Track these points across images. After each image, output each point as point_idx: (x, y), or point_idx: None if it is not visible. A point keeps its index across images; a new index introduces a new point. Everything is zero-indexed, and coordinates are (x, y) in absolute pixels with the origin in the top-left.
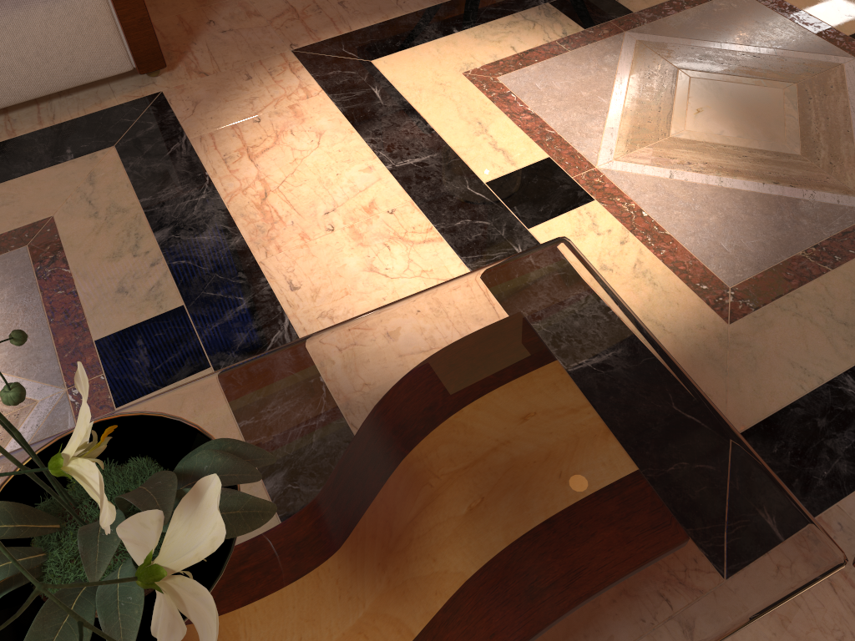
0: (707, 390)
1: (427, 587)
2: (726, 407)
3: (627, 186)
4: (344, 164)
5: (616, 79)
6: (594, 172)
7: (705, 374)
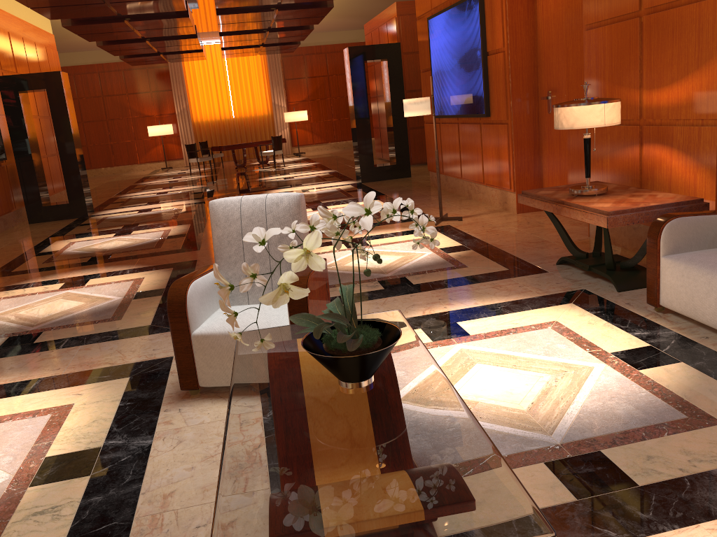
0: None
1: (304, 441)
2: None
3: None
4: None
5: None
6: None
7: None
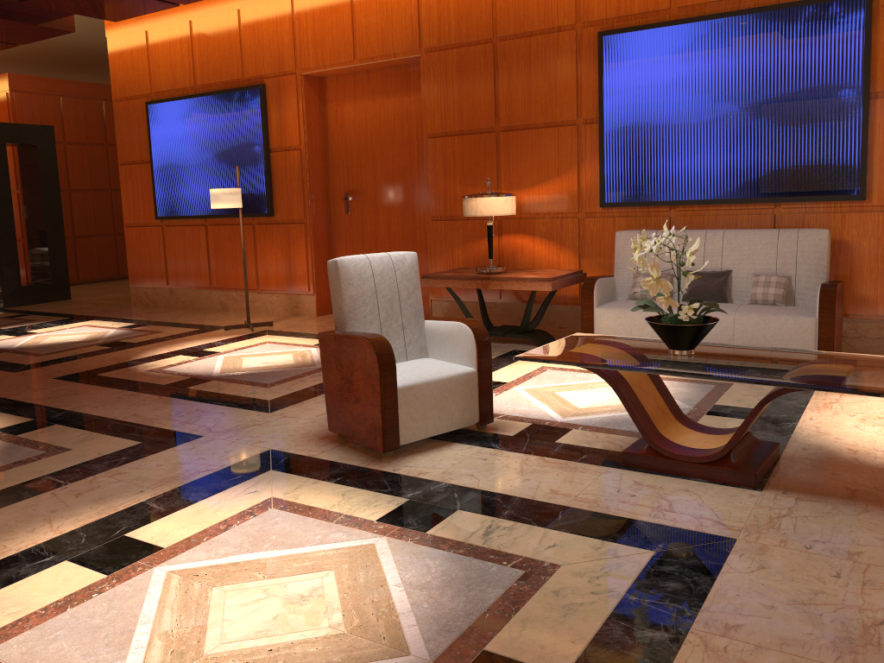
0: None
1: (747, 367)
2: None
3: None
4: None
5: None
6: None
7: None
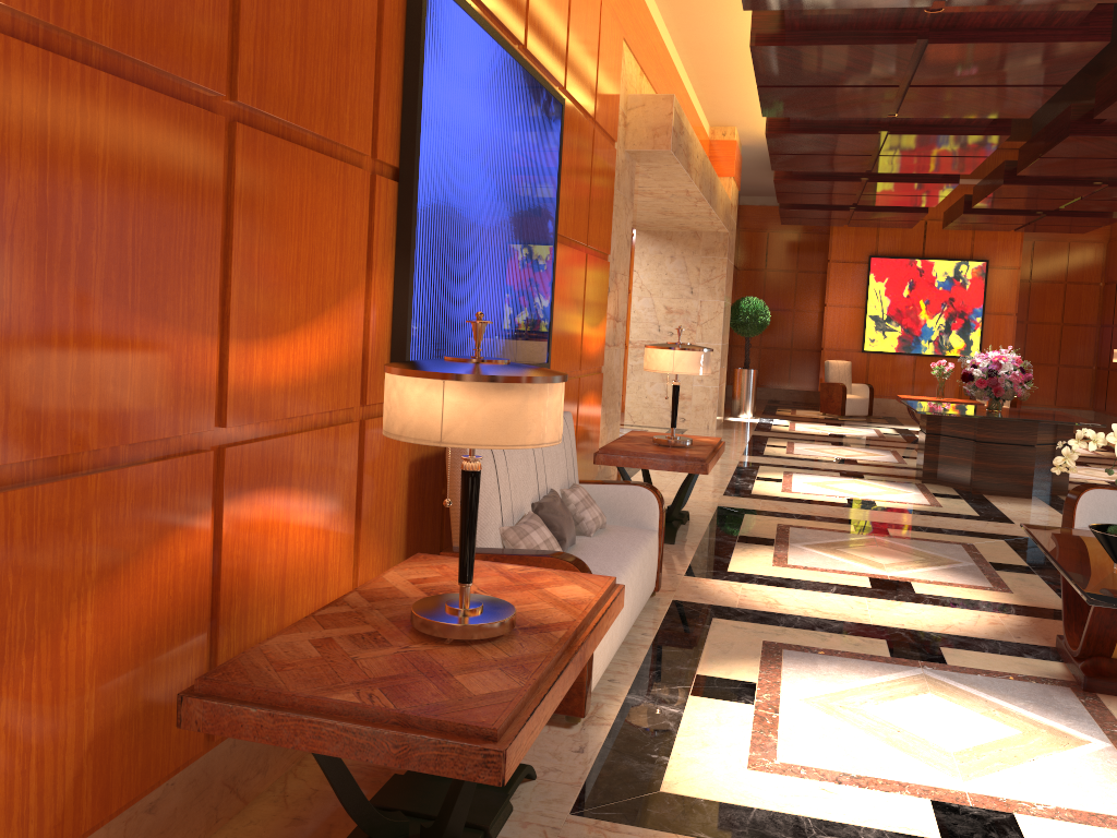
0: (1045, 604)
1: None
2: (1056, 606)
3: (908, 576)
4: (815, 596)
5: (826, 555)
6: (891, 576)
7: (1036, 602)
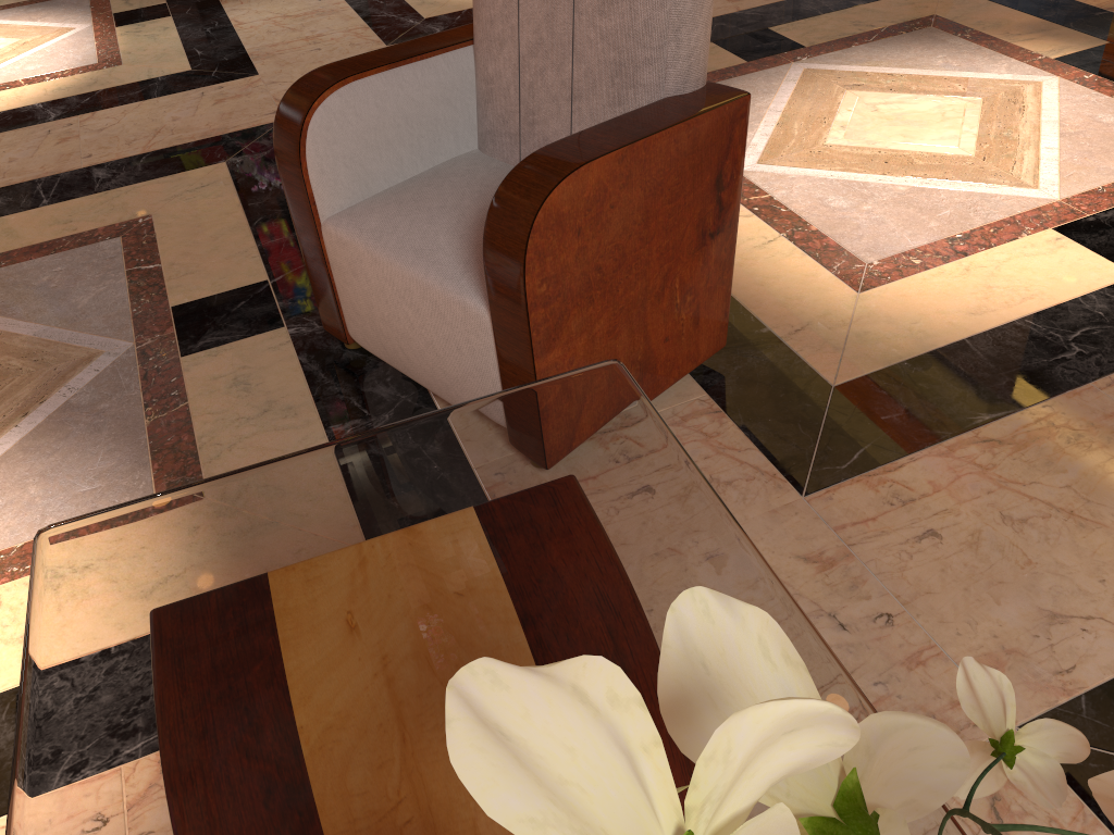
0: None
1: None
2: None
3: None
4: None
5: None
6: None
7: None
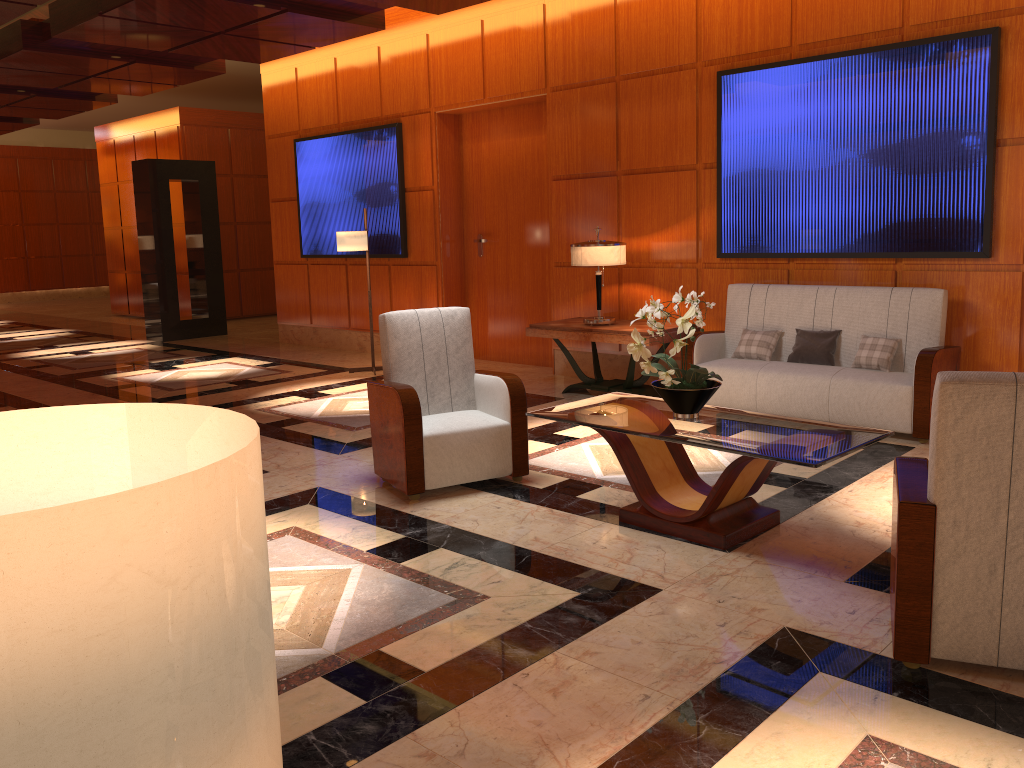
0: None
1: (725, 433)
2: None
3: None
4: None
5: None
6: None
7: None
